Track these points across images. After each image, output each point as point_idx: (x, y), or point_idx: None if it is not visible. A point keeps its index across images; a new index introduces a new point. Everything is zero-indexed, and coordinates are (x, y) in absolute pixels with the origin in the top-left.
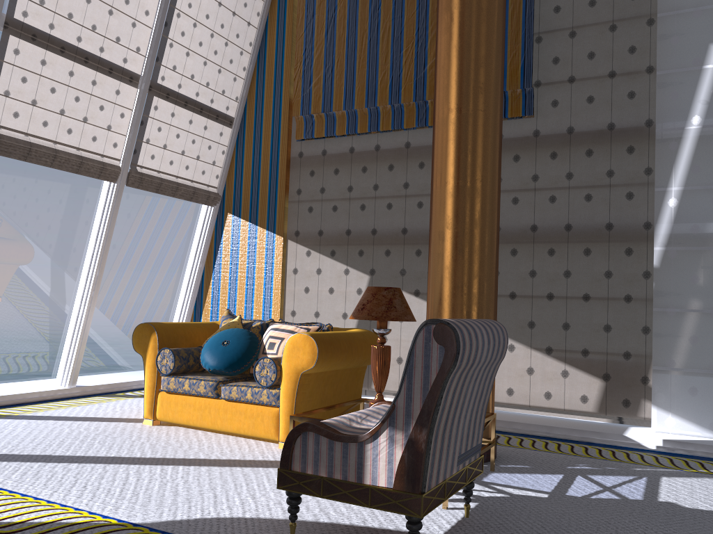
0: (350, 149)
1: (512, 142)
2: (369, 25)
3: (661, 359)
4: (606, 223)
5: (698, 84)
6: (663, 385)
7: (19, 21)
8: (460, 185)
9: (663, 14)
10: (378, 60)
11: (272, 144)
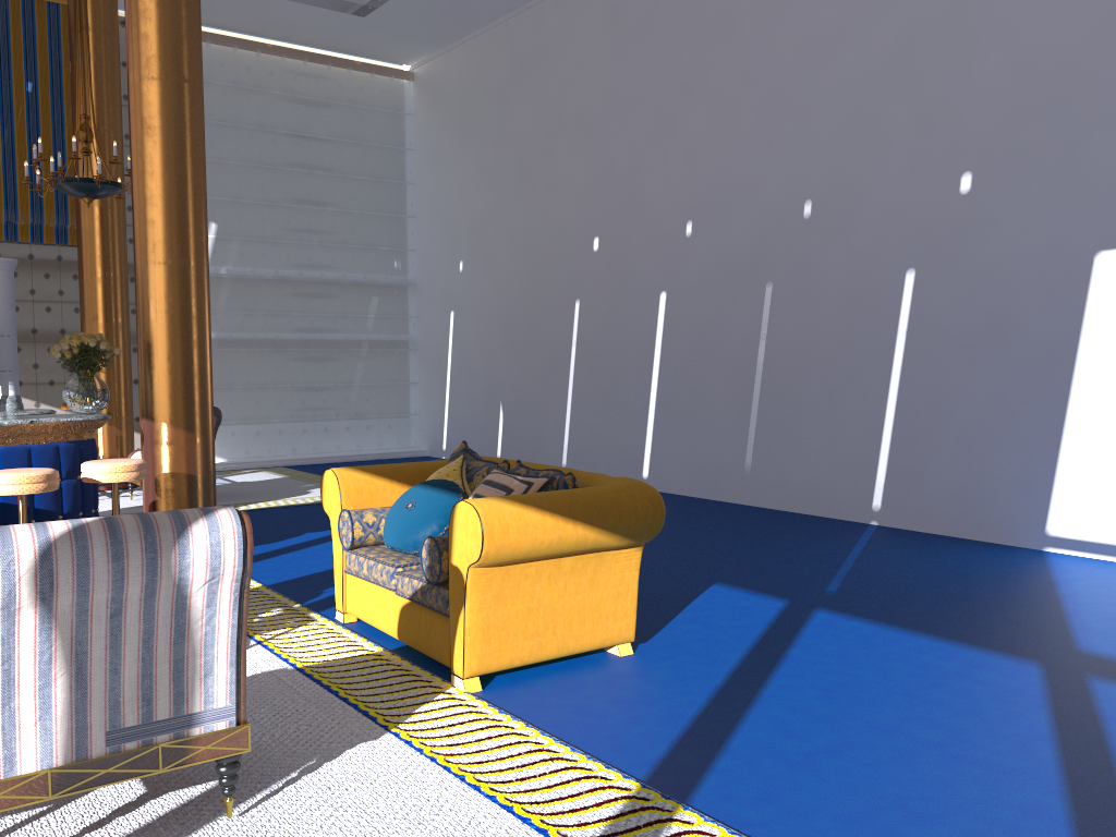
0: None
1: (71, 264)
2: None
3: None
4: None
5: None
6: None
7: None
8: (115, 322)
9: None
10: None
11: None
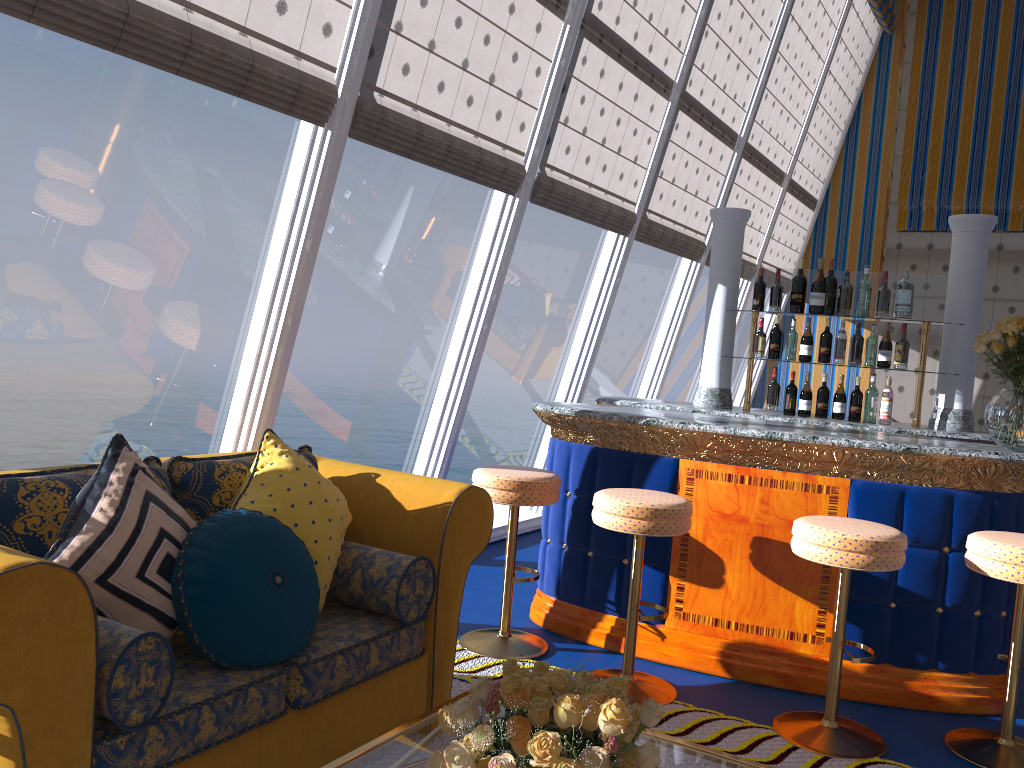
0: None
1: None
2: (1004, 117)
3: None
4: None
5: None
6: None
7: (748, 144)
8: None
9: None
10: (1013, 157)
11: (863, 232)
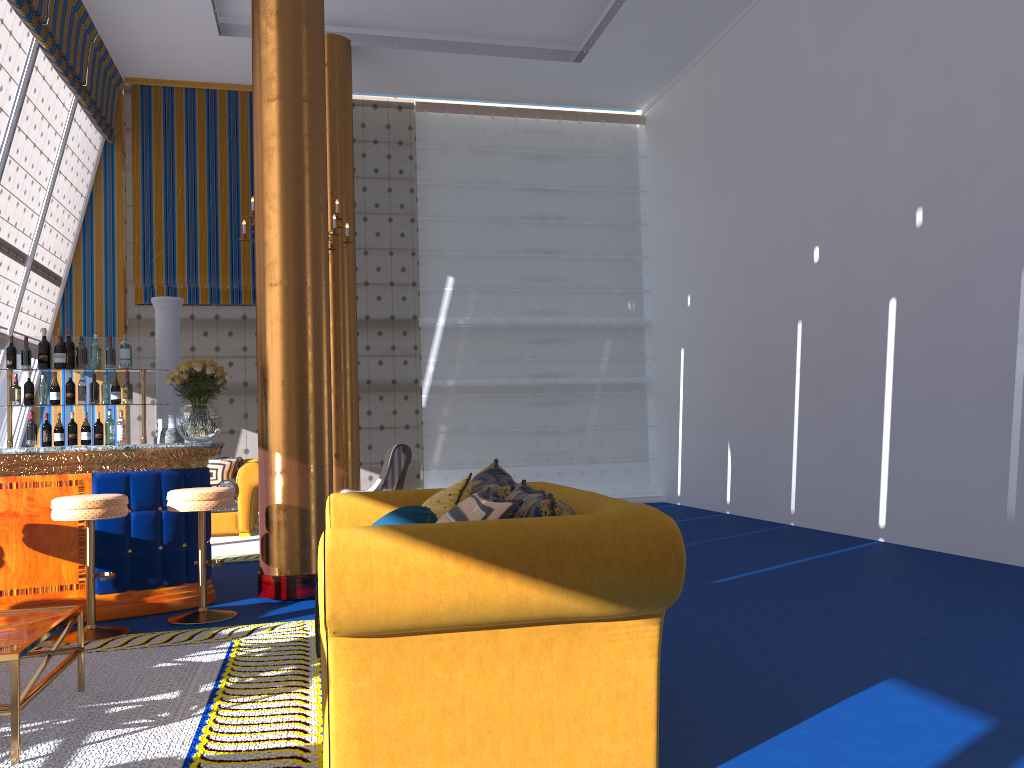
0: (191, 316)
1: None
2: (208, 218)
3: (429, 462)
4: (392, 379)
5: (442, 299)
6: (430, 477)
7: None
8: (341, 368)
9: (422, 253)
10: (218, 249)
11: (107, 305)
